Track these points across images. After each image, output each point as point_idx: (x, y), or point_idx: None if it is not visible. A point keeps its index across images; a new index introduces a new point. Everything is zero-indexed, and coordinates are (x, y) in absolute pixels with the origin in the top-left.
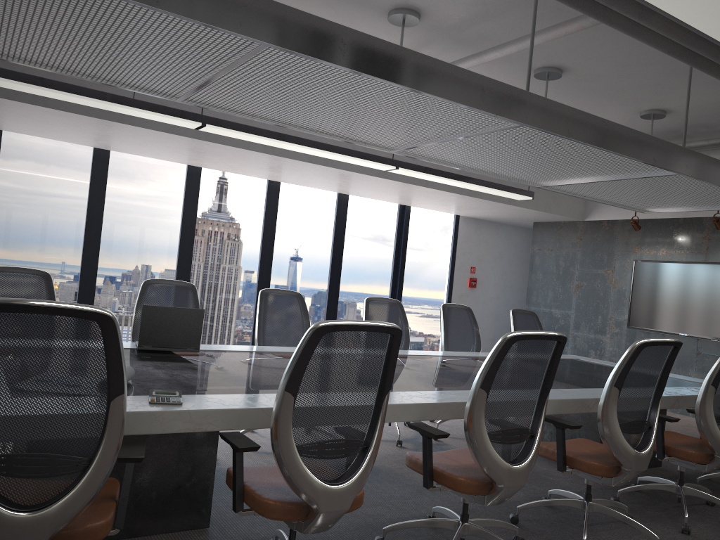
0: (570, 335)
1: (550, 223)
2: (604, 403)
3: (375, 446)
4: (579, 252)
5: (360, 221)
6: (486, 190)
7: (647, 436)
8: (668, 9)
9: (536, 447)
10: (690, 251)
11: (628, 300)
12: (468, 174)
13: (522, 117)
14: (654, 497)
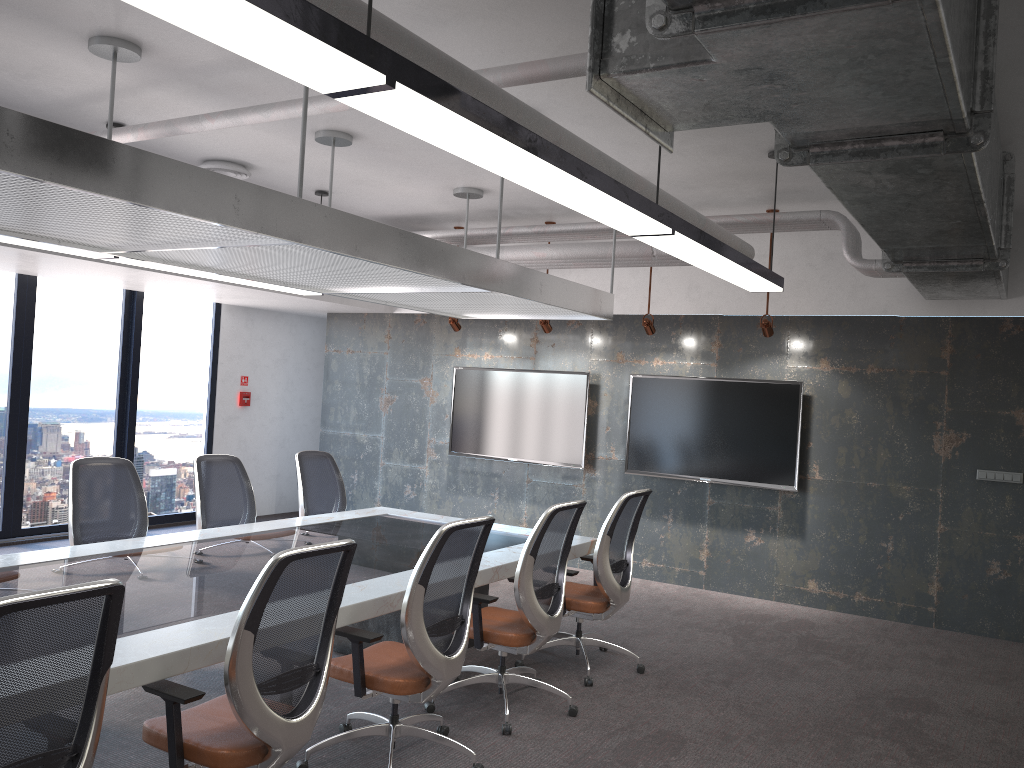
0: (380, 466)
1: (350, 316)
2: (408, 605)
3: (92, 750)
4: (389, 354)
5: (59, 315)
6: (257, 284)
7: (460, 633)
8: (458, 153)
9: (324, 686)
10: (518, 355)
11: (449, 418)
12: None
13: (293, 234)
14: (475, 689)
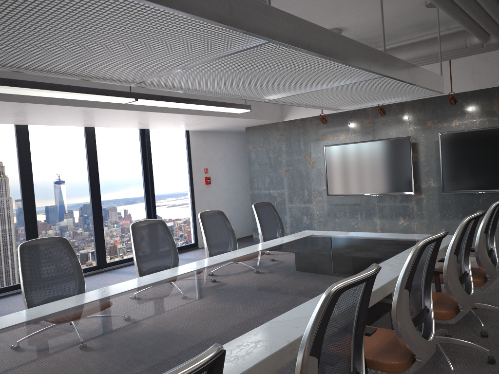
0: (287, 207)
1: (258, 127)
2: (397, 306)
3: None
4: (283, 145)
5: (109, 147)
6: (215, 108)
7: (427, 320)
8: None
9: None
10: (362, 133)
11: (324, 175)
12: (194, 97)
13: (269, 33)
14: None
